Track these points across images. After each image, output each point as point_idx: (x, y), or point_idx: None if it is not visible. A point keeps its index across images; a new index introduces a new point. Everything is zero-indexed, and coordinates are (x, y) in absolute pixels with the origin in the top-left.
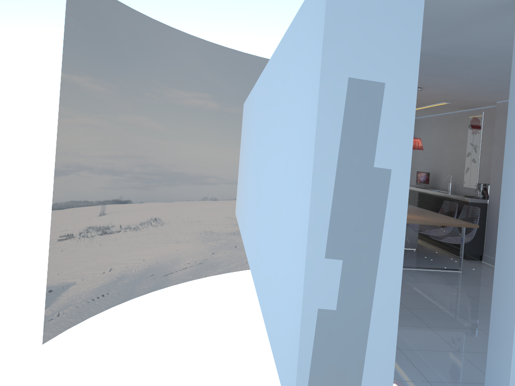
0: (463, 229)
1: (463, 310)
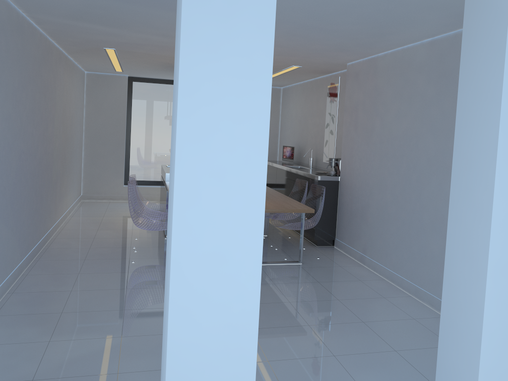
0: (303, 214)
1: (266, 328)
